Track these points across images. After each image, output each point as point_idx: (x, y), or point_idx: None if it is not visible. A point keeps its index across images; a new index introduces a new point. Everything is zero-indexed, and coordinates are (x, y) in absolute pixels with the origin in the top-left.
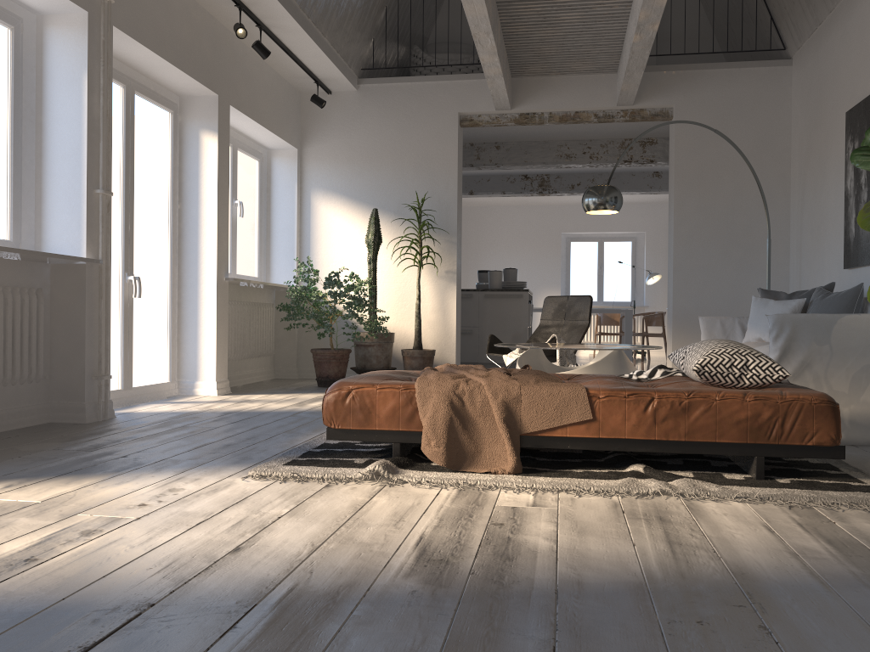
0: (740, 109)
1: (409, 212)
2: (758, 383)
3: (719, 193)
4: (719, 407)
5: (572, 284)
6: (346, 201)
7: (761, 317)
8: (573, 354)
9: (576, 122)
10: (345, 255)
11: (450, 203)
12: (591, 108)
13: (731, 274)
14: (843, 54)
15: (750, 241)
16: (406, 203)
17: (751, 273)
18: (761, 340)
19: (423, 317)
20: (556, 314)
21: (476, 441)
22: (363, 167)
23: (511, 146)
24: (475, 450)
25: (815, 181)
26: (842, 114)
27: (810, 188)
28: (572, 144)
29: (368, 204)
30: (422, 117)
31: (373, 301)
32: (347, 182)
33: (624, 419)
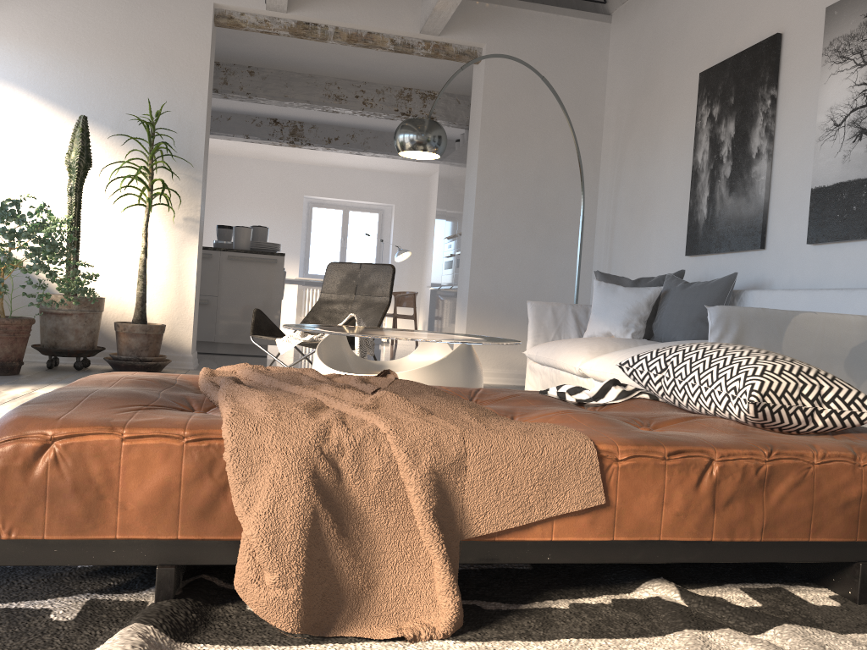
0: (556, 62)
1: (134, 130)
2: (835, 426)
3: (527, 157)
4: (818, 476)
5: (312, 255)
6: (36, 102)
7: (610, 306)
8: (372, 341)
9: (368, 46)
10: (31, 180)
11: (196, 125)
12: (389, 30)
13: (534, 254)
14: (695, 7)
15: (556, 217)
16: (131, 117)
17: (555, 254)
18: (610, 334)
19: (148, 279)
20: (344, 286)
21: (366, 560)
22: (66, 56)
23: (269, 74)
24: (364, 583)
25: (640, 154)
26: (690, 76)
27: (631, 162)
28: (343, 84)
29: (71, 110)
30: (161, 0)
31: (76, 249)
32: (38, 73)
33: (661, 503)
